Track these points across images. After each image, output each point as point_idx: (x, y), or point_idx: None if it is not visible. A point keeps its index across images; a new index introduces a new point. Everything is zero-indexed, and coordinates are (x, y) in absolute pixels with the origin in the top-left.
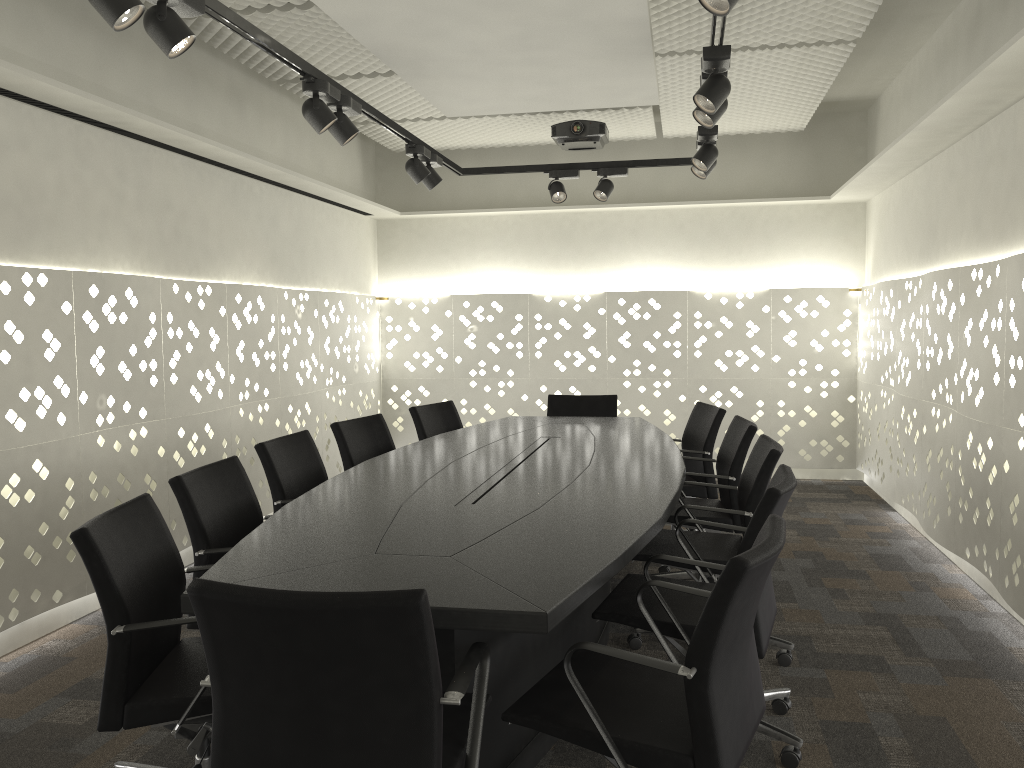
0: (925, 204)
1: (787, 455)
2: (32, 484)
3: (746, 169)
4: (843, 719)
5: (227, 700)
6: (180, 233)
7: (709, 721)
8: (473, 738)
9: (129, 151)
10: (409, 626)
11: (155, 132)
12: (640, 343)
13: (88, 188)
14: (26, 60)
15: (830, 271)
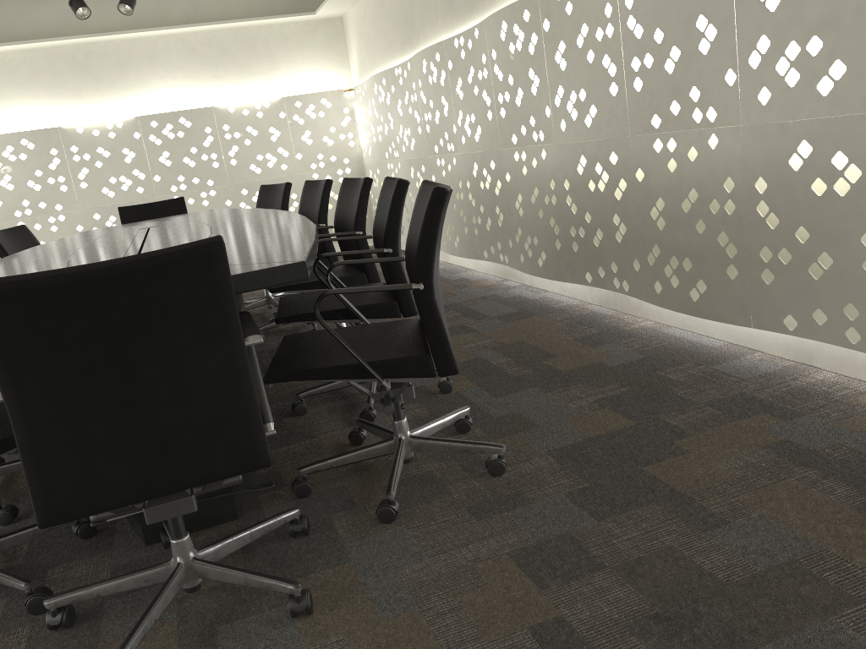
0: (400, 2)
1: None
2: None
3: None
4: (462, 360)
5: (27, 405)
6: None
7: (439, 321)
8: (259, 390)
9: None
10: (215, 272)
11: None
12: (180, 160)
13: None
14: None
15: (326, 78)
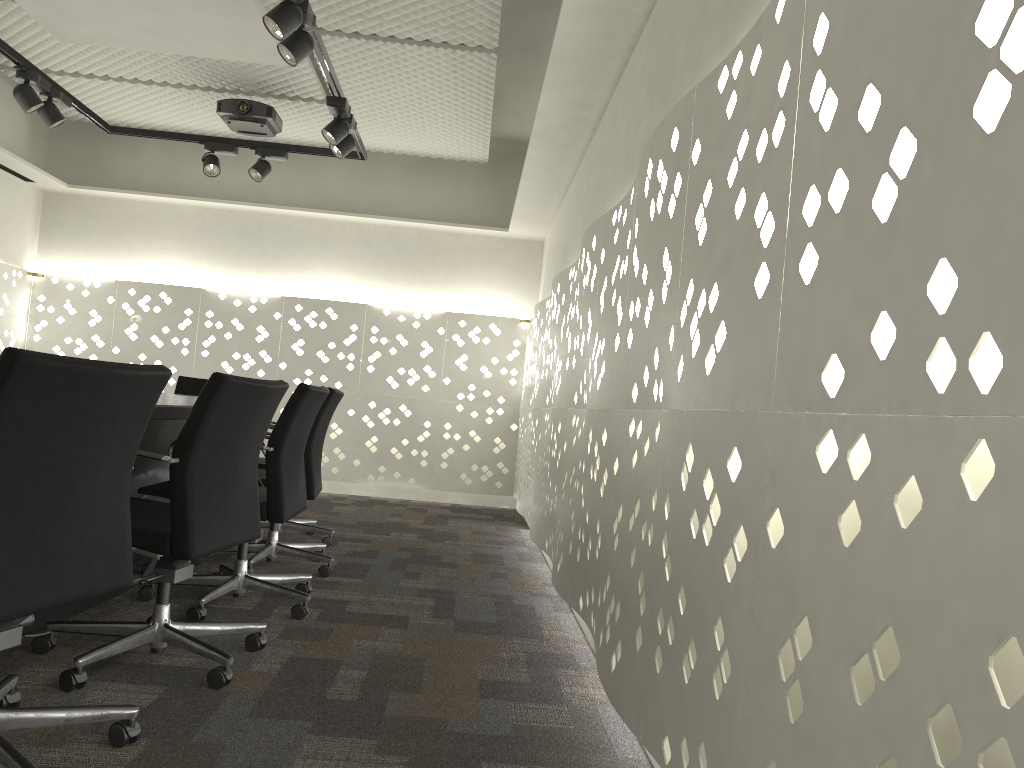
0: (565, 227)
1: (449, 478)
2: None
3: (436, 195)
4: (317, 657)
5: None
6: None
7: None
8: None
9: None
10: None
11: None
12: (314, 352)
13: None
14: None
15: (506, 303)
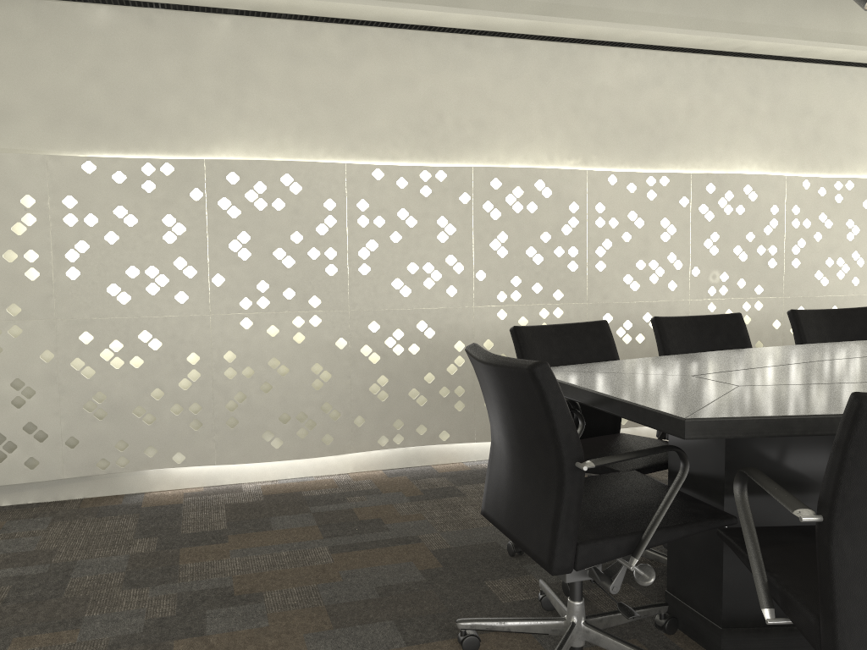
0: None
1: None
2: (642, 330)
3: None
4: None
5: (493, 433)
6: (820, 135)
7: (830, 582)
8: (649, 525)
9: (764, 71)
10: (536, 390)
11: (776, 49)
12: None
13: (717, 107)
14: (664, 18)
15: None
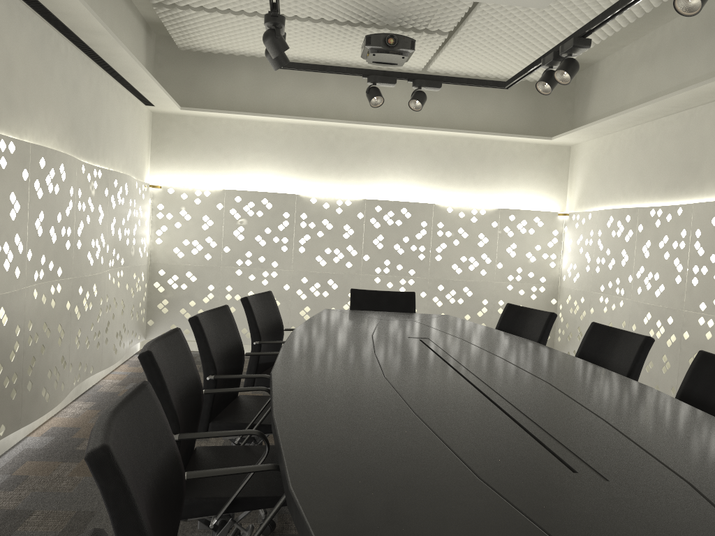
0: (679, 146)
1: None
2: None
3: (483, 108)
4: None
5: None
6: None
7: None
8: None
9: None
10: None
11: None
12: (391, 245)
13: None
14: None
15: (541, 198)
